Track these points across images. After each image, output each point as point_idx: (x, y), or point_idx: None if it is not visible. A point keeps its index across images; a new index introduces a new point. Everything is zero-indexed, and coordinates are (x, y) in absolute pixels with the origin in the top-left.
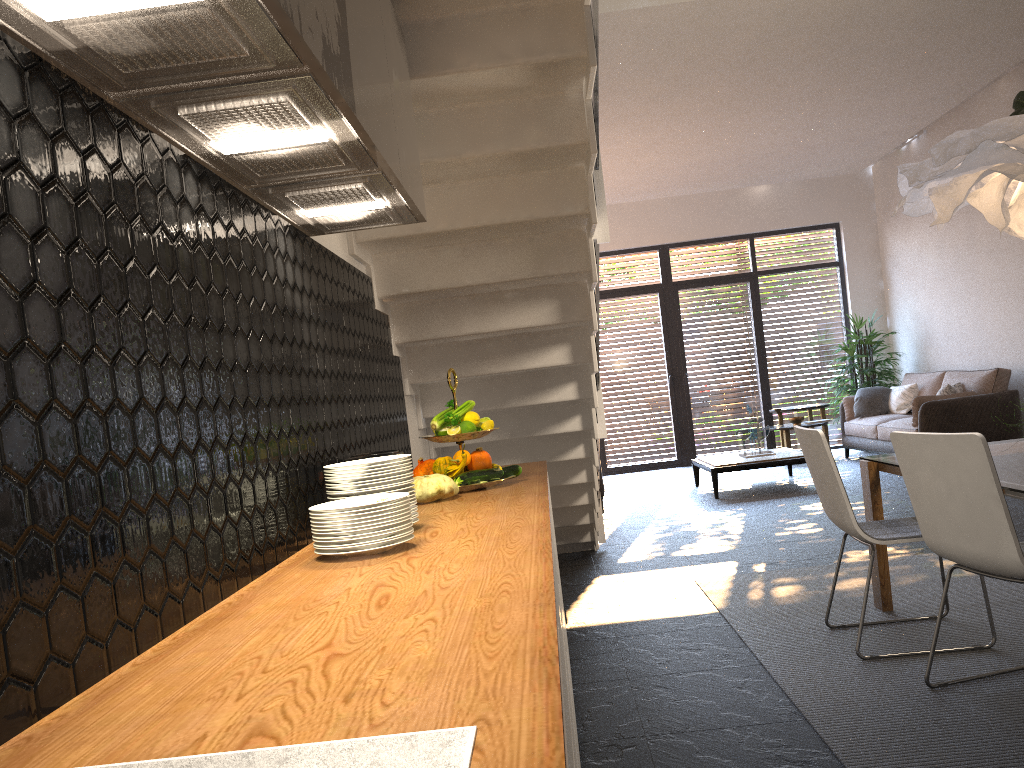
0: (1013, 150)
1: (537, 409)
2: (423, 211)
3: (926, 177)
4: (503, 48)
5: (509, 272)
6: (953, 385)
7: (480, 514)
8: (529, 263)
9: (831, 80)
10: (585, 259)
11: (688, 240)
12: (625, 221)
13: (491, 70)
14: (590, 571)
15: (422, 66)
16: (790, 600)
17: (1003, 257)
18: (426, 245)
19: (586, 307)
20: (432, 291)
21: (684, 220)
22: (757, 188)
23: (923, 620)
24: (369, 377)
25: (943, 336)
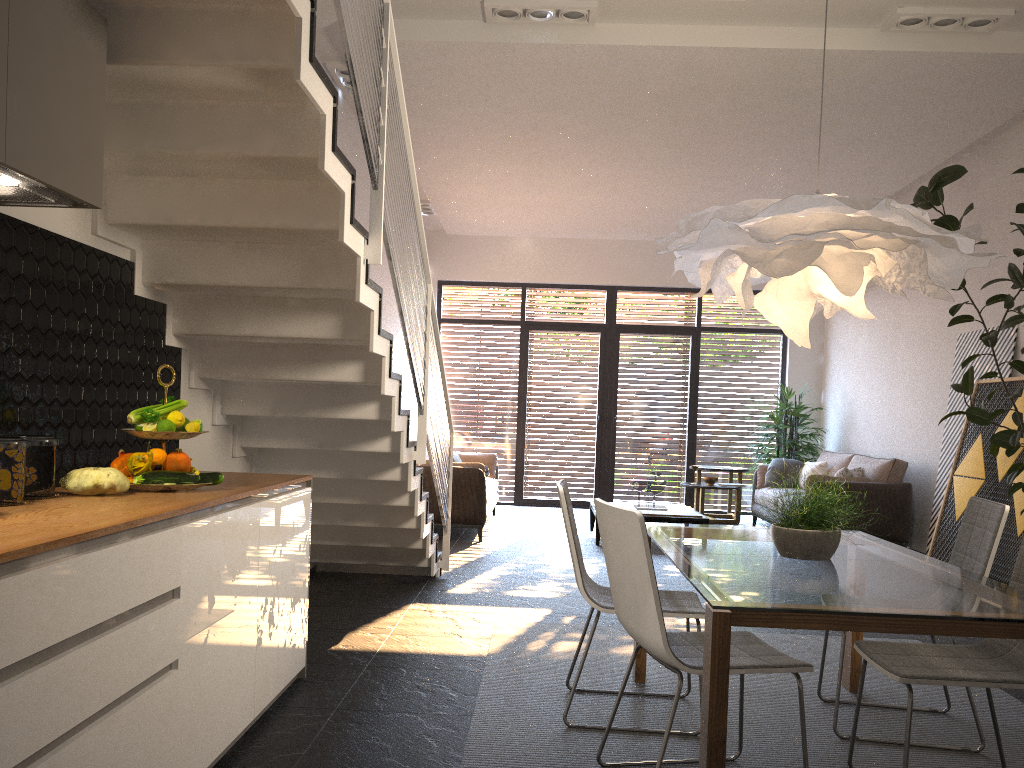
0: (747, 232)
1: (348, 424)
2: (91, 197)
3: (674, 247)
4: (216, 48)
5: (277, 279)
6: (853, 469)
7: (78, 513)
8: (298, 273)
9: (758, 147)
10: (354, 277)
11: (637, 285)
12: (577, 257)
13: (204, 68)
14: (411, 596)
15: (133, 53)
16: (562, 656)
17: (920, 349)
18: (194, 238)
19: (368, 327)
20: (199, 286)
21: (636, 265)
22: None
23: (663, 697)
24: (93, 361)
25: (863, 419)
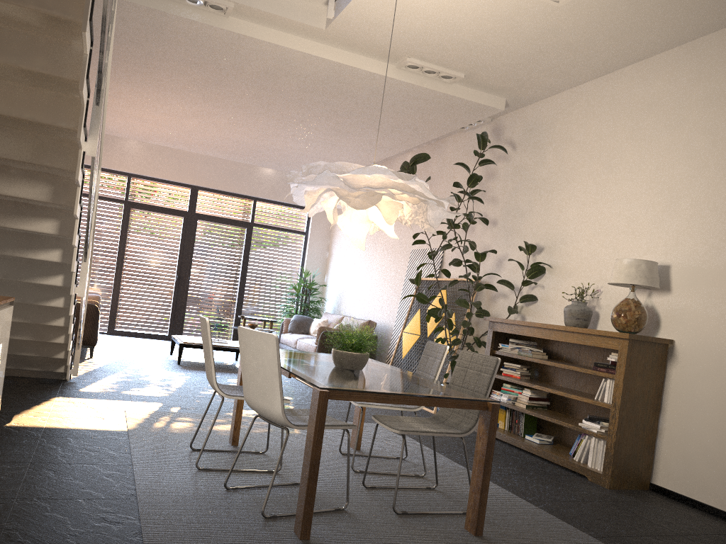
0: (342, 181)
1: (30, 263)
2: None
3: (297, 181)
4: None
5: (12, 153)
6: (345, 324)
7: None
8: (30, 152)
9: (312, 116)
10: (74, 163)
11: (213, 188)
12: (172, 161)
13: (9, 4)
14: (53, 392)
15: None
16: (180, 431)
17: (389, 256)
18: None
19: (73, 197)
20: None
21: (214, 174)
22: (266, 169)
23: (251, 453)
24: None
25: (351, 295)
